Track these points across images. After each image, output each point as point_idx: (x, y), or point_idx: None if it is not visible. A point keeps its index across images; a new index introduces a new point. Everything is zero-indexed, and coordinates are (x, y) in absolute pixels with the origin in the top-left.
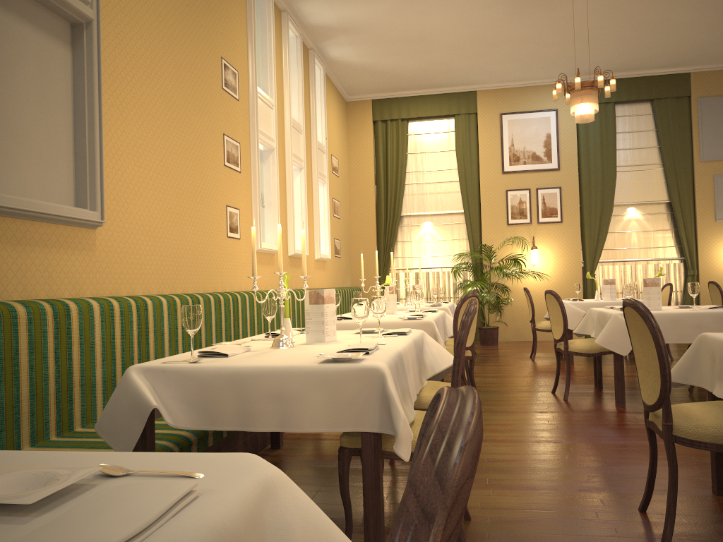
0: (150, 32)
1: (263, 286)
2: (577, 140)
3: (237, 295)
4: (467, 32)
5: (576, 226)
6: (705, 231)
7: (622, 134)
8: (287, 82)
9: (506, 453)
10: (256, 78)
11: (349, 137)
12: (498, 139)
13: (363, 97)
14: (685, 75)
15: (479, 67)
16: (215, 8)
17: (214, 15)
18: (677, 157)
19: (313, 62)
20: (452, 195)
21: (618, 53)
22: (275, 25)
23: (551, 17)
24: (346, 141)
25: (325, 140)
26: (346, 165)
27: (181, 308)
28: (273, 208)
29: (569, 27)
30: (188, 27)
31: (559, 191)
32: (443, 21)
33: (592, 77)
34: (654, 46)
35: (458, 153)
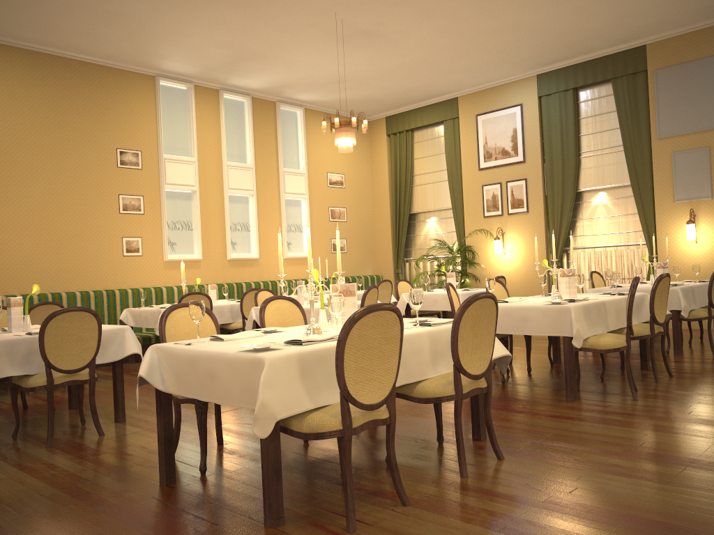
0: (26, 158)
1: (179, 283)
2: (542, 131)
3: (116, 291)
4: (367, 68)
5: (540, 215)
6: (664, 213)
7: (585, 119)
8: (223, 139)
9: (98, 386)
10: (162, 150)
11: (372, 151)
12: (475, 139)
13: (379, 116)
14: (641, 48)
15: (430, 82)
16: (109, 120)
17: (106, 126)
18: (634, 137)
19: (278, 111)
20: (445, 193)
21: (533, 48)
22: (206, 103)
23: (410, 46)
24: (367, 155)
25: (305, 165)
26: (366, 175)
27: (38, 301)
28: (197, 230)
29: (441, 47)
30: (71, 142)
31: (525, 183)
32: (336, 67)
33: (550, 68)
34: (557, 37)
35: (446, 155)
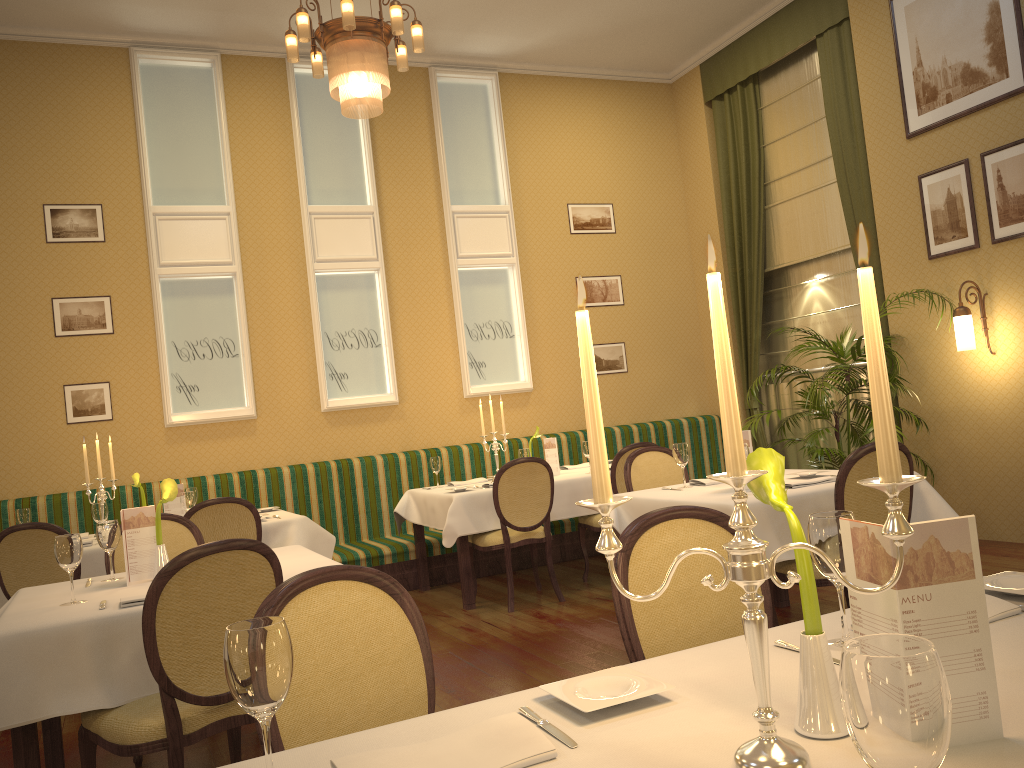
0: None
1: (206, 470)
2: None
3: (40, 500)
4: None
5: None
6: None
7: None
8: (297, 159)
9: None
10: (147, 198)
11: (681, 147)
12: (892, 60)
13: (687, 66)
14: None
15: None
16: (23, 150)
17: (18, 161)
18: None
19: (433, 86)
20: (837, 213)
21: None
22: (256, 89)
23: None
24: (670, 156)
25: (507, 194)
26: (670, 200)
27: None
28: (243, 356)
29: None
30: None
31: None
32: None
33: None
34: None
35: (828, 120)
